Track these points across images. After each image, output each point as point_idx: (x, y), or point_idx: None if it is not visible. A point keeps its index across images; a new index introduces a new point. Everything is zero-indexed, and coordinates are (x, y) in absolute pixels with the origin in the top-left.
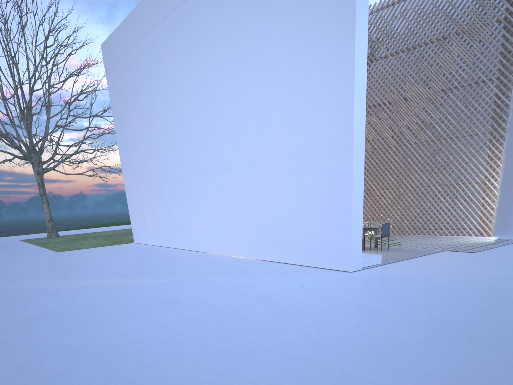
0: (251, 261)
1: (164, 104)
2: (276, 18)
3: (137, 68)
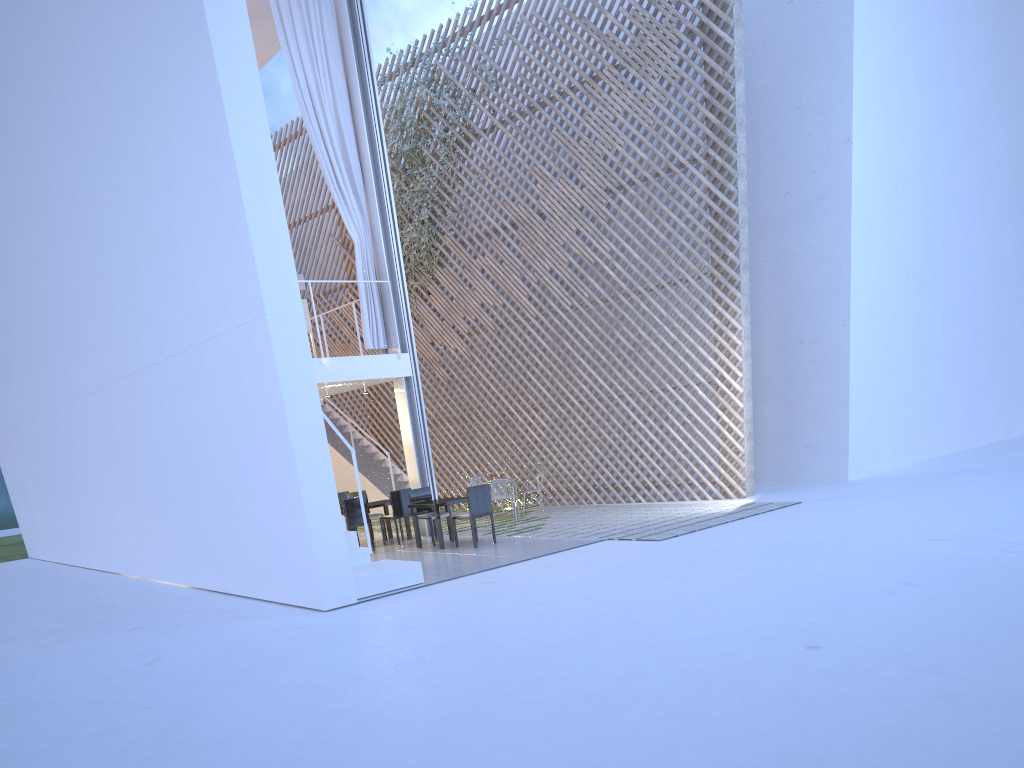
0: (168, 594)
1: None
2: (95, 22)
3: None
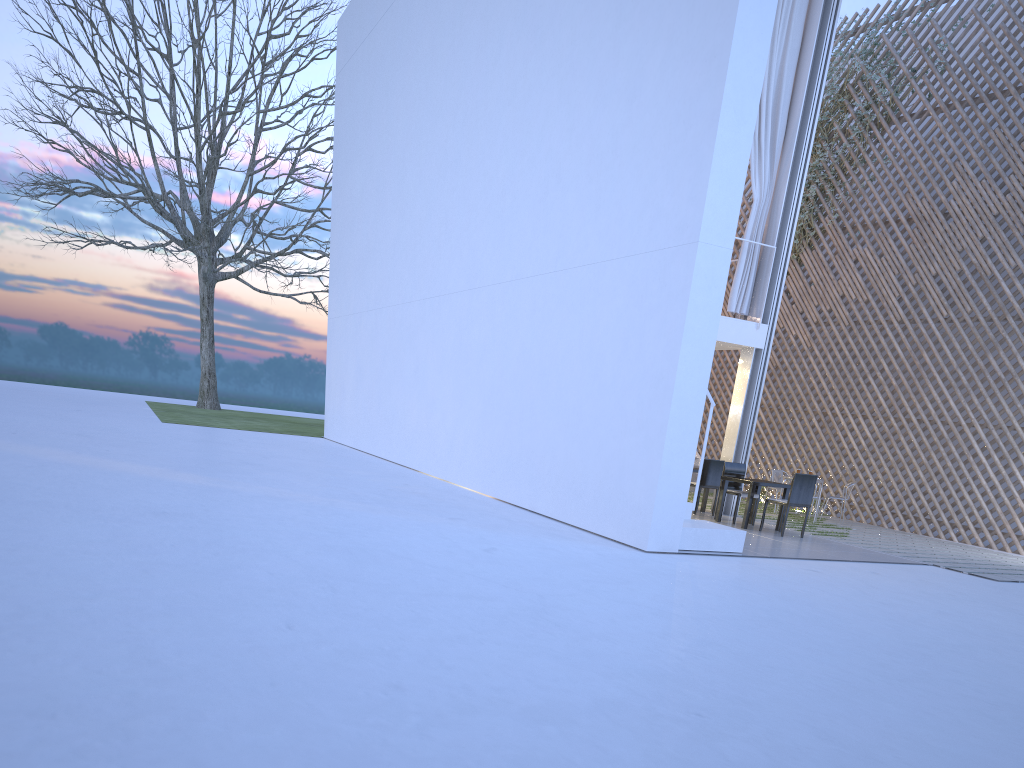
0: (473, 498)
1: (405, 142)
2: None
3: (378, 66)
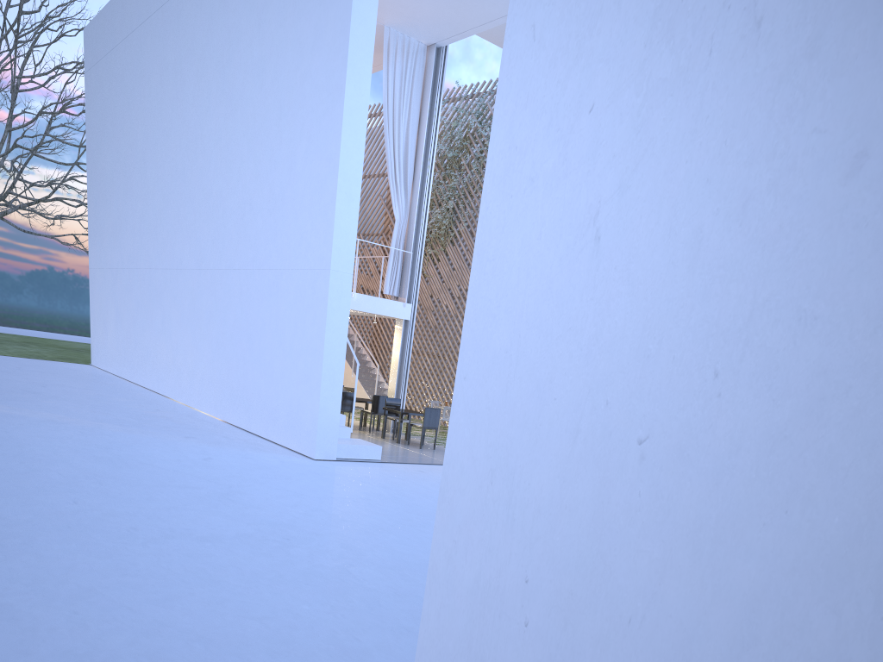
0: (207, 421)
1: (145, 146)
2: (271, 51)
3: (120, 79)
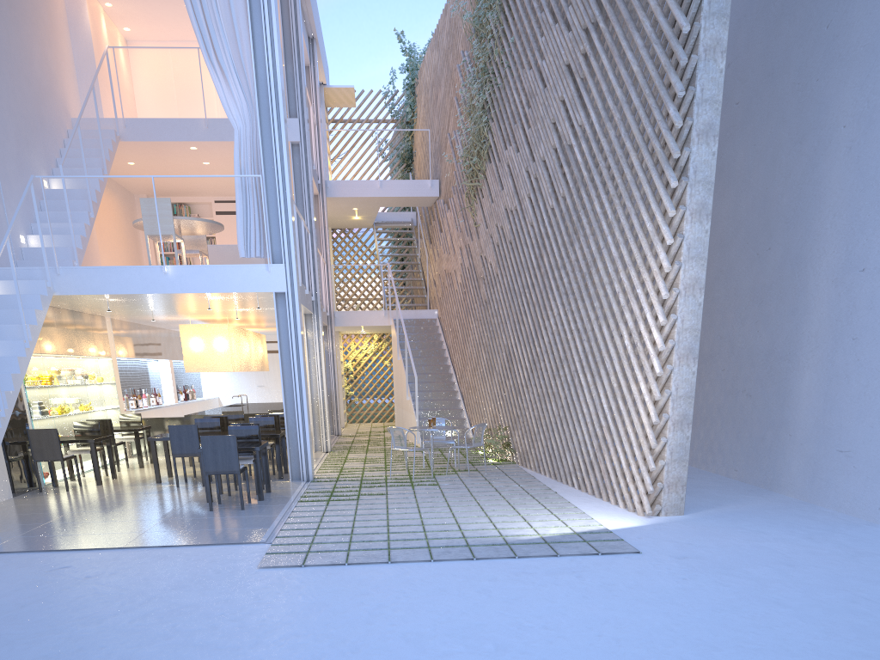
0: None
1: None
2: None
3: None
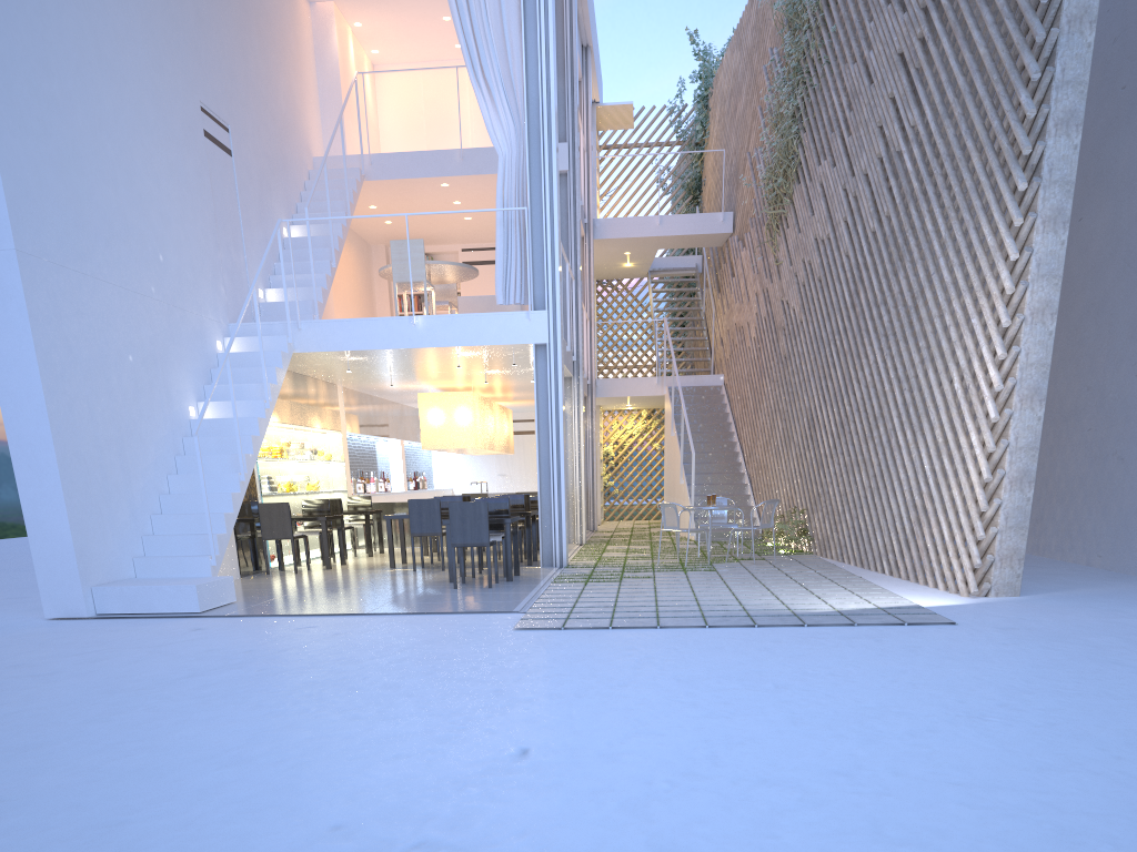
0: None
1: None
2: None
3: None
